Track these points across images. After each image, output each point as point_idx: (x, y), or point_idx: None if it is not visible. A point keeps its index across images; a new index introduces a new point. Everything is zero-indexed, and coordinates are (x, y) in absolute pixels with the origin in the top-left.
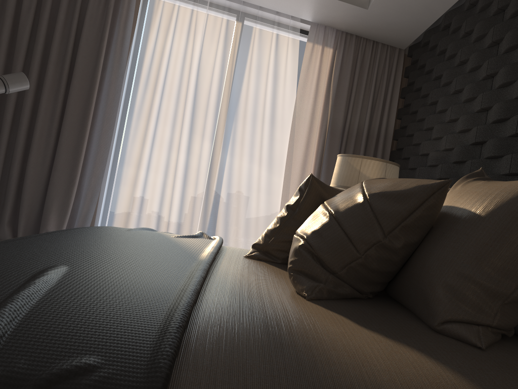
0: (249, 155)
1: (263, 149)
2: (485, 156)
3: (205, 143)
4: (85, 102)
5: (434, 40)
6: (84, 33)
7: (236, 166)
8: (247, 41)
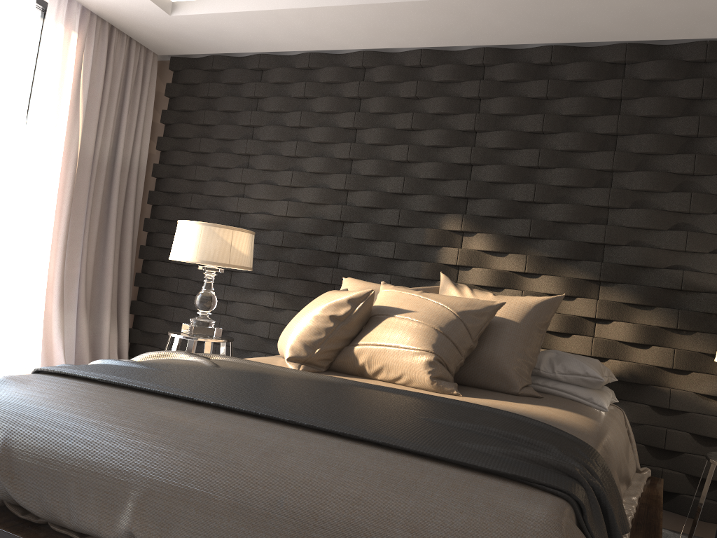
0: None
1: None
2: (356, 237)
3: None
4: None
5: (240, 77)
6: None
7: None
8: None
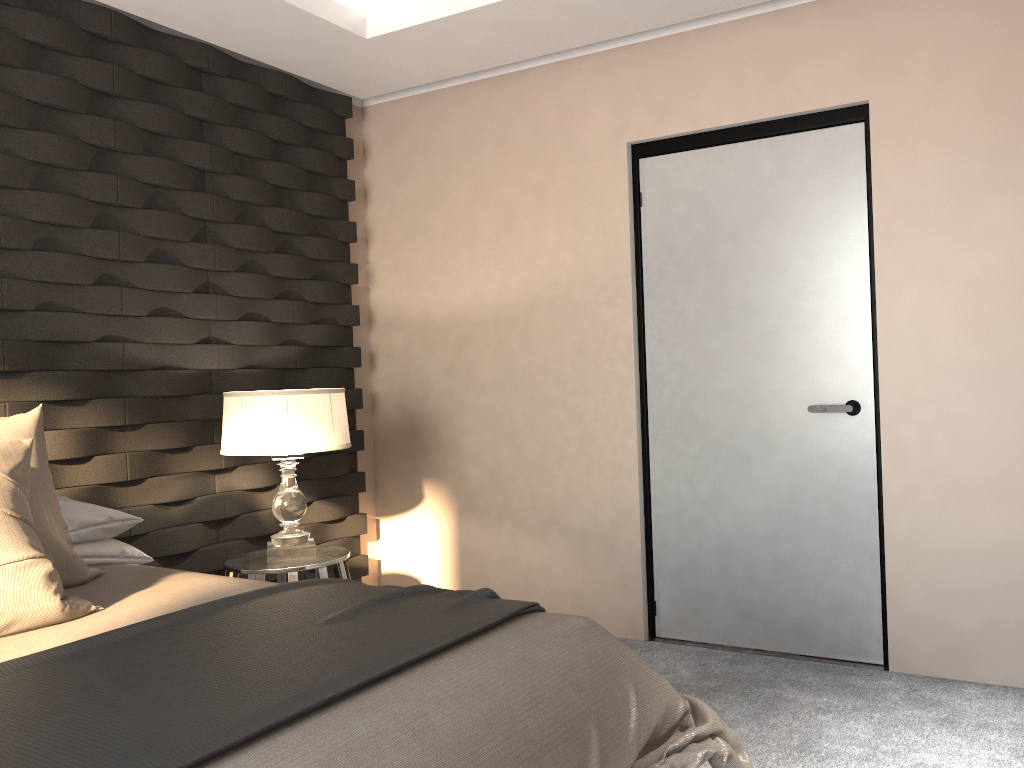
0: None
1: None
2: None
3: None
4: None
5: None
6: None
7: None
8: None
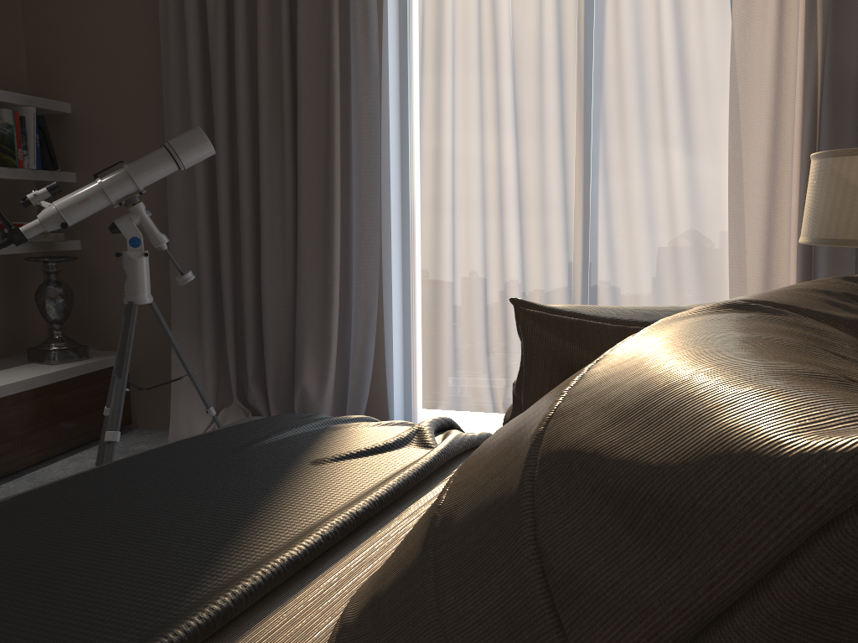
0: (643, 186)
1: (673, 165)
2: None
3: (550, 179)
4: (325, 150)
5: None
6: (300, 25)
7: (619, 215)
8: None
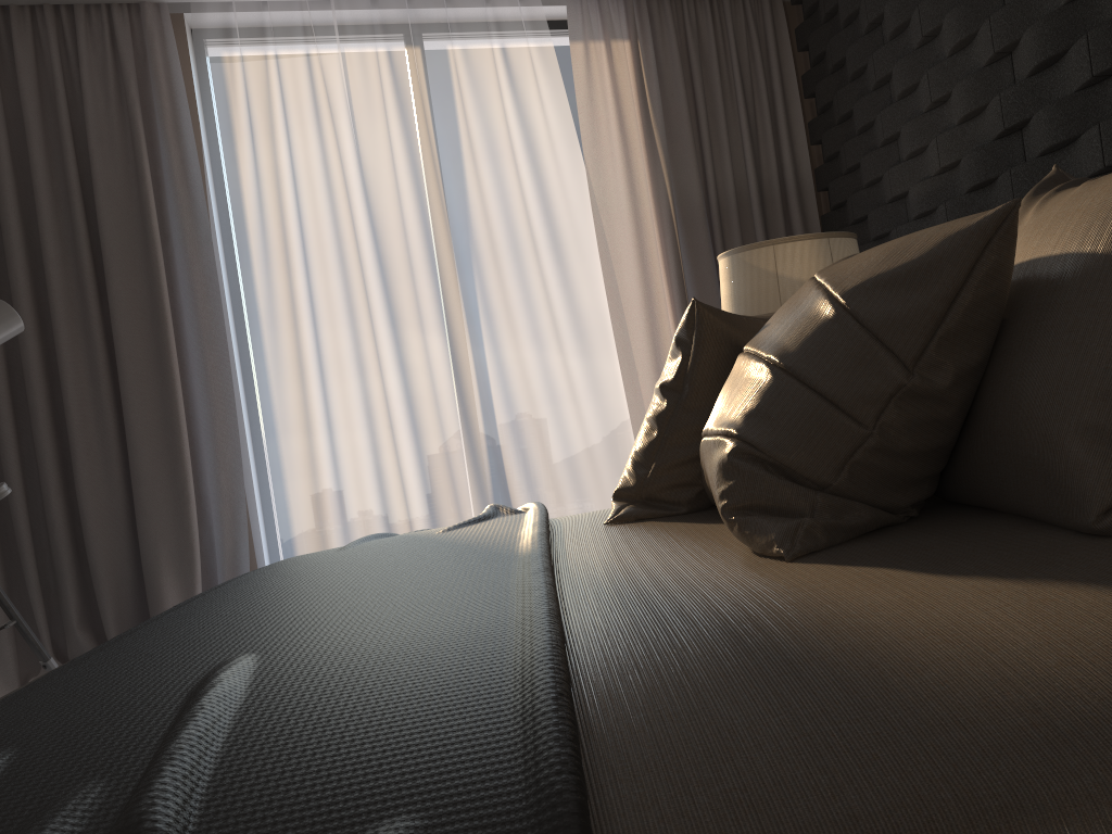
0: (528, 323)
1: (553, 299)
2: (1037, 152)
3: (428, 327)
4: (151, 321)
5: None
6: (97, 177)
7: (511, 354)
8: (445, 83)
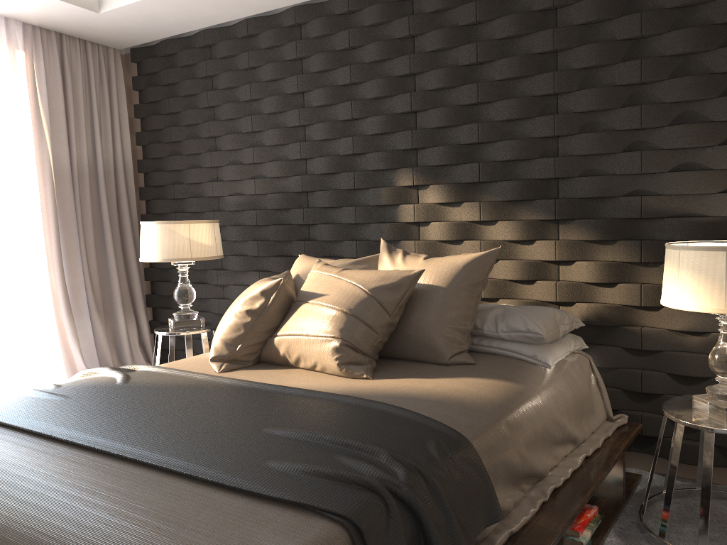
0: None
1: None
2: (320, 206)
3: None
4: None
5: (191, 58)
6: None
7: None
8: None
